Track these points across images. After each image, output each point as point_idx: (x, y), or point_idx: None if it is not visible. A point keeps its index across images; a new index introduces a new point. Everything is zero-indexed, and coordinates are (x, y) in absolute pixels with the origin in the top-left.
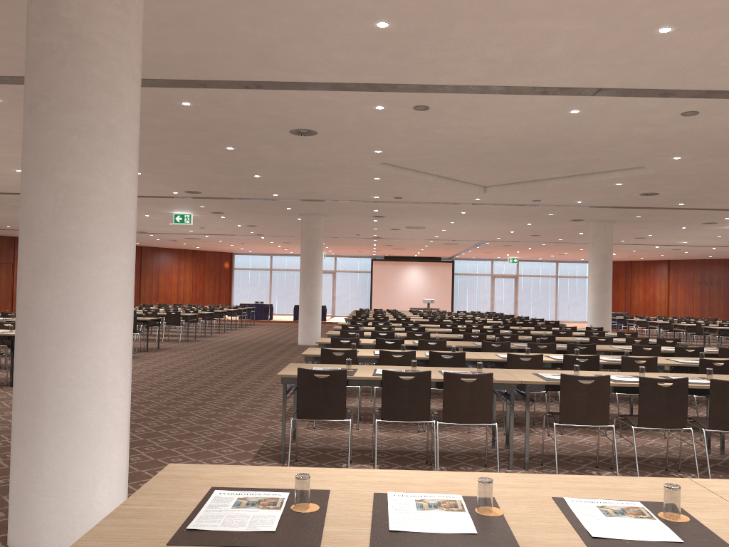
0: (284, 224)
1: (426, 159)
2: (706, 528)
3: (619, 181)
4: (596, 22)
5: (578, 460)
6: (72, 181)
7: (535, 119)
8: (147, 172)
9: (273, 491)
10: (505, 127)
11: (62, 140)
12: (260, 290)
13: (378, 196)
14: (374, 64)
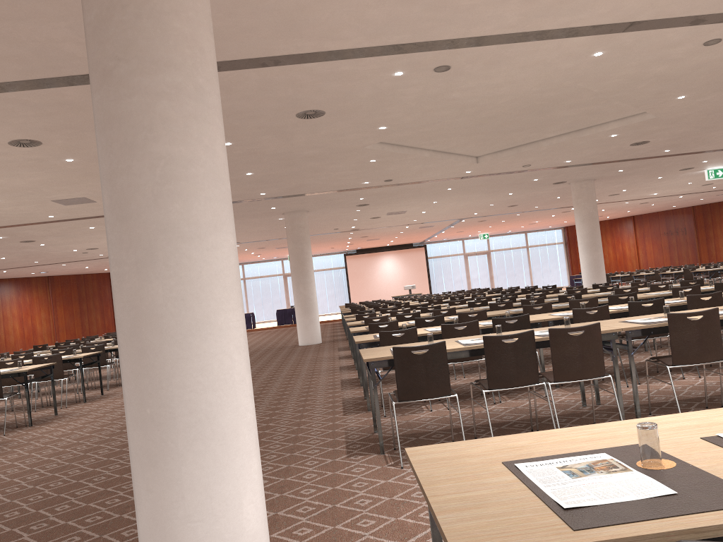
0: (263, 227)
1: (425, 133)
2: None
3: (614, 132)
4: None
5: (681, 404)
6: (168, 152)
7: (554, 68)
8: None
9: (582, 454)
10: (522, 81)
11: (150, 107)
12: None
13: (368, 181)
14: (407, 19)
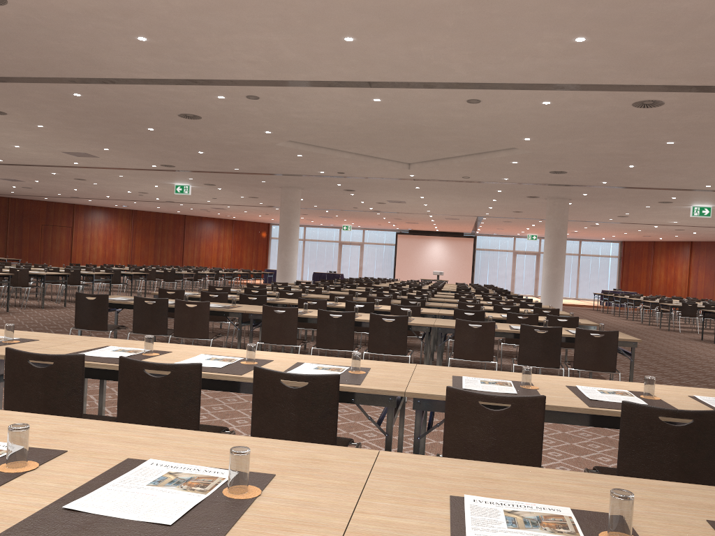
0: (279, 196)
1: (326, 139)
2: (7, 344)
3: (511, 160)
4: (290, 34)
5: None
6: None
7: (354, 106)
8: (112, 148)
9: None
10: (341, 112)
11: None
12: None
13: (322, 171)
14: (173, 65)
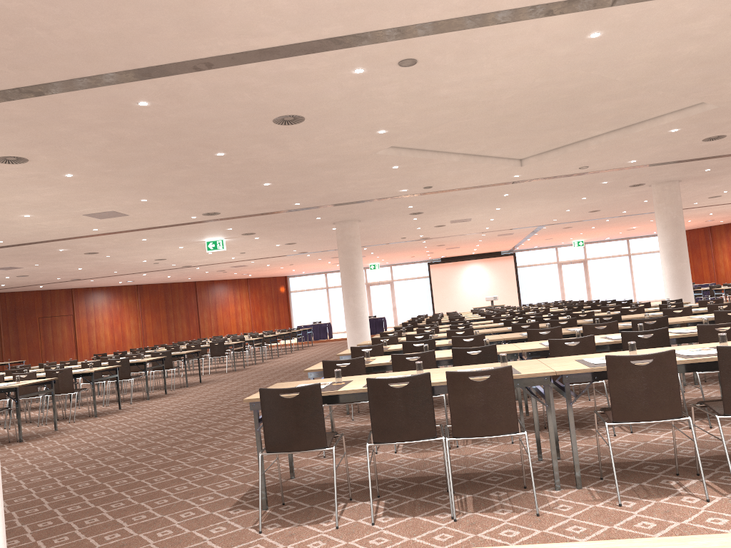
0: (322, 237)
1: (442, 135)
2: None
3: (674, 127)
4: None
5: (652, 467)
6: None
7: (549, 55)
8: (151, 197)
9: None
10: (517, 72)
11: None
12: (319, 310)
13: (405, 188)
14: (326, 7)
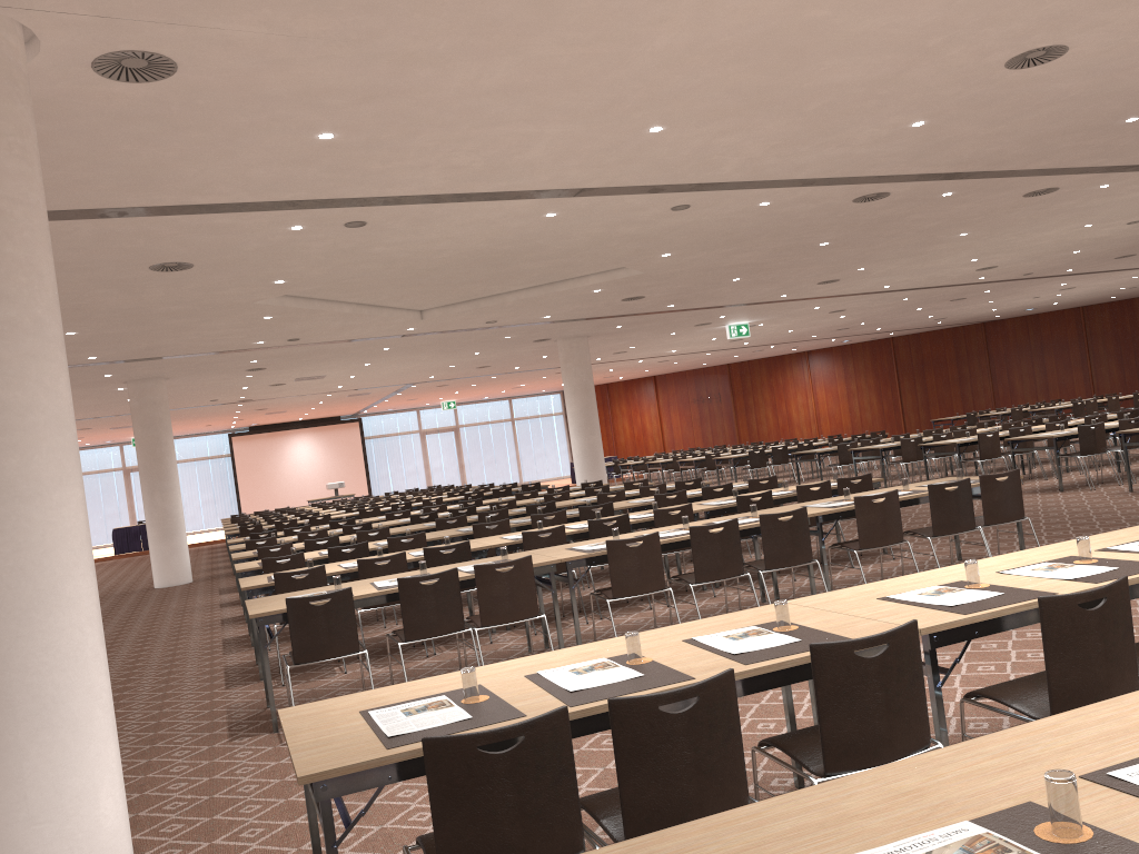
0: (91, 400)
1: (343, 284)
2: (813, 629)
3: (597, 288)
4: (584, 125)
5: None
6: (1, 399)
7: (502, 226)
8: None
9: (427, 698)
10: (463, 237)
11: None
12: None
13: (263, 340)
14: (303, 178)
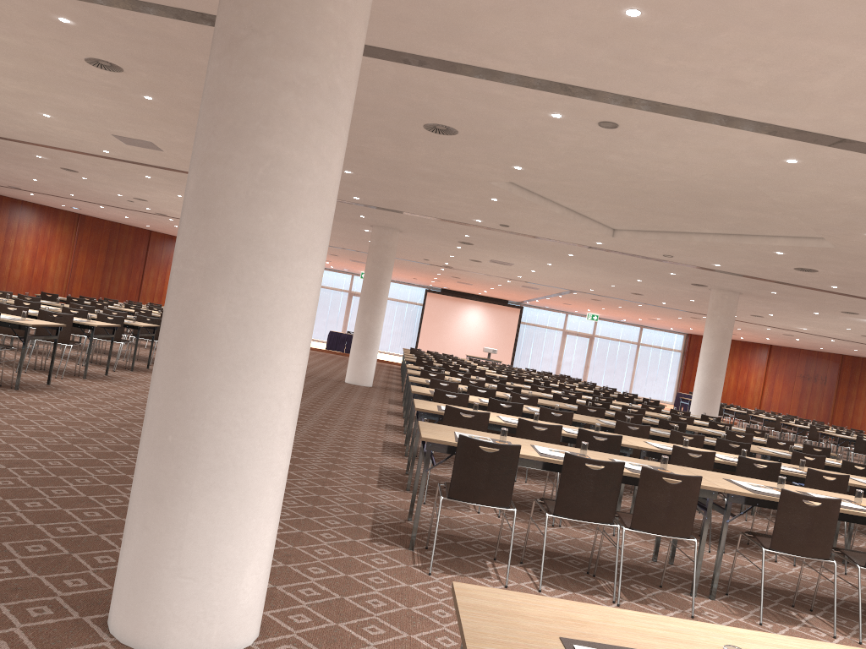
0: (344, 234)
1: (564, 186)
2: None
3: (781, 250)
4: None
5: (764, 593)
6: (278, 153)
7: (737, 161)
8: None
9: None
10: (694, 165)
11: (272, 95)
12: None
13: (481, 219)
14: (587, 61)
